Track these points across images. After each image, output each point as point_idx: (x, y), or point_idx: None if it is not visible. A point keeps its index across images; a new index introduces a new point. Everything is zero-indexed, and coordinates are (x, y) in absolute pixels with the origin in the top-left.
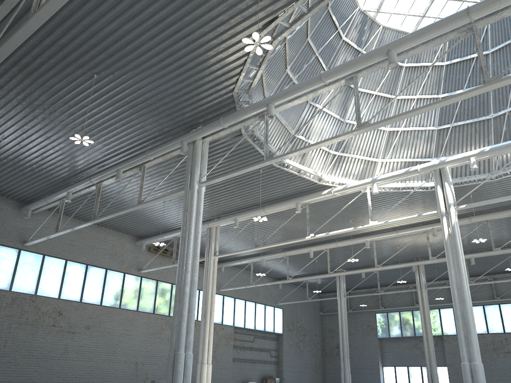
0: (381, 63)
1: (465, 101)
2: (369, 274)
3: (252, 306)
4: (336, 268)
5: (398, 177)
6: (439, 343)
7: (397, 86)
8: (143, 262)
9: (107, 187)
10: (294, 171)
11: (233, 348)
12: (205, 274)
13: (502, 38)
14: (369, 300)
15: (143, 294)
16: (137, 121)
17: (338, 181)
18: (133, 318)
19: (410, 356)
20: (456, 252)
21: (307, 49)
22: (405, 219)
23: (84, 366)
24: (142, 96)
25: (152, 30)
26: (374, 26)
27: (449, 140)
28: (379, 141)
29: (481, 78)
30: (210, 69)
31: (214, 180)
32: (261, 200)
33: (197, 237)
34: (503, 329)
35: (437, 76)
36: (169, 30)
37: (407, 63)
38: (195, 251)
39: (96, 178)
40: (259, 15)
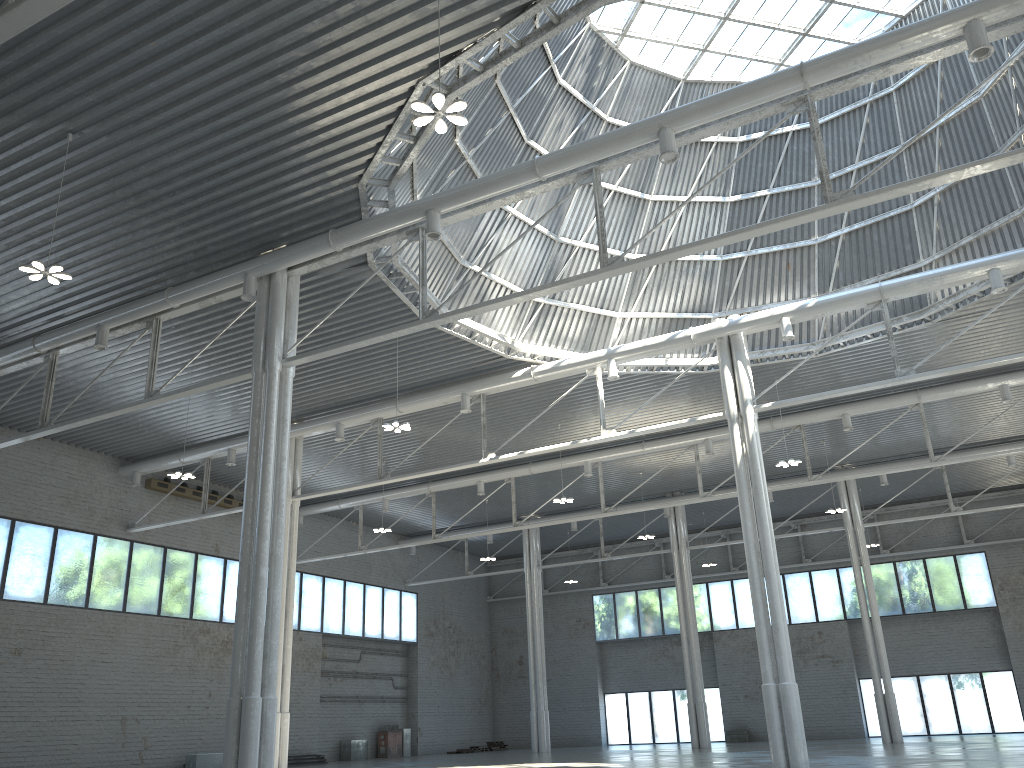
0: (644, 147)
1: (772, 212)
2: (583, 522)
3: (359, 591)
4: (522, 512)
5: (656, 349)
6: (706, 645)
7: (653, 177)
8: (135, 511)
9: (67, 358)
10: (462, 334)
11: (320, 677)
12: None
13: (837, 101)
14: (581, 572)
15: (137, 577)
16: (151, 230)
17: (543, 354)
18: (117, 628)
19: (654, 672)
20: (755, 488)
21: (494, 99)
22: (666, 427)
23: (11, 733)
24: (168, 183)
25: (205, 57)
26: (615, 61)
27: (743, 281)
28: (618, 279)
29: (799, 171)
30: (318, 137)
31: (315, 354)
32: (391, 386)
33: (281, 468)
34: (815, 616)
35: (725, 161)
36: (242, 59)
37: None
38: (278, 496)
39: (47, 341)
40: (426, 46)
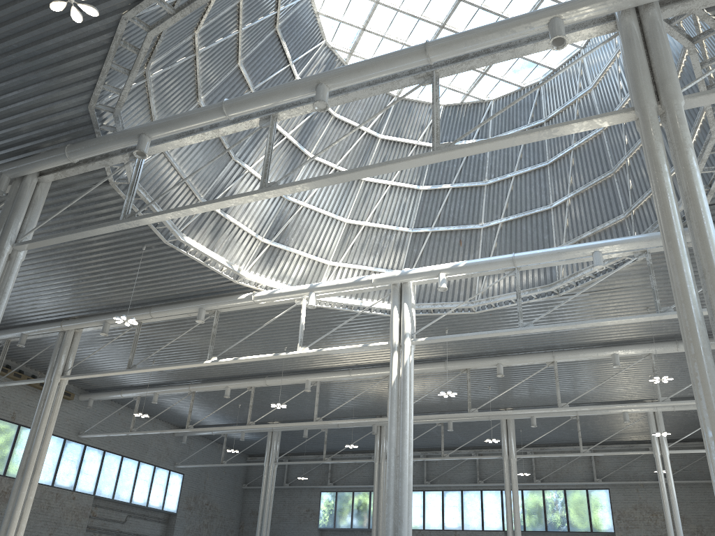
0: (311, 103)
1: (452, 201)
2: (317, 432)
3: (133, 466)
4: (269, 419)
5: (346, 287)
6: None
7: (367, 163)
8: None
9: None
10: (197, 257)
11: (87, 531)
12: (40, 403)
13: (505, 126)
14: (315, 472)
15: None
16: None
17: (263, 283)
18: None
19: None
20: (402, 403)
21: (237, 78)
22: (346, 349)
23: None
24: None
25: None
26: None
27: (426, 249)
28: (332, 235)
29: (475, 173)
30: (47, 57)
31: (38, 241)
32: (148, 297)
33: None
34: (481, 526)
35: None
36: None
37: (384, 135)
38: None
39: None
40: None
